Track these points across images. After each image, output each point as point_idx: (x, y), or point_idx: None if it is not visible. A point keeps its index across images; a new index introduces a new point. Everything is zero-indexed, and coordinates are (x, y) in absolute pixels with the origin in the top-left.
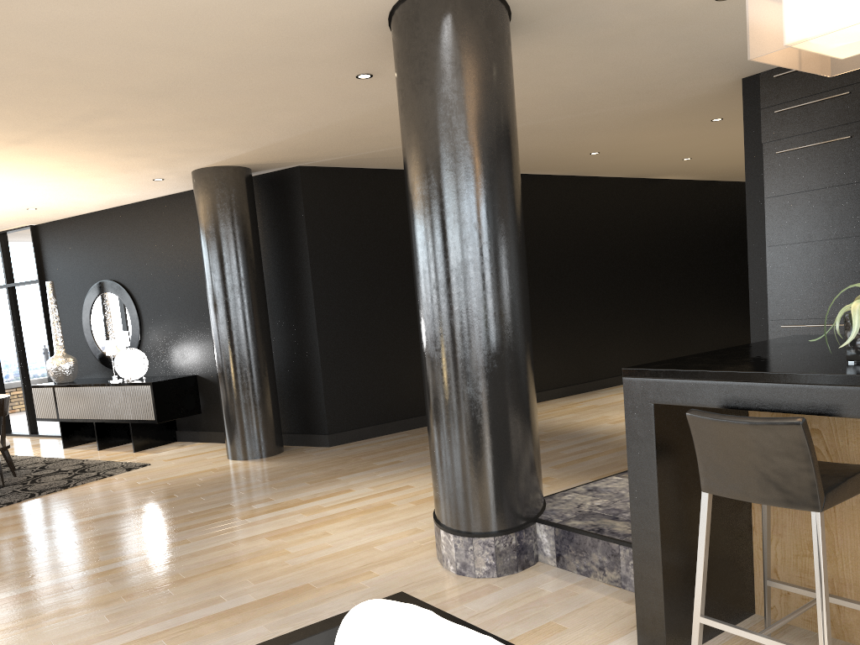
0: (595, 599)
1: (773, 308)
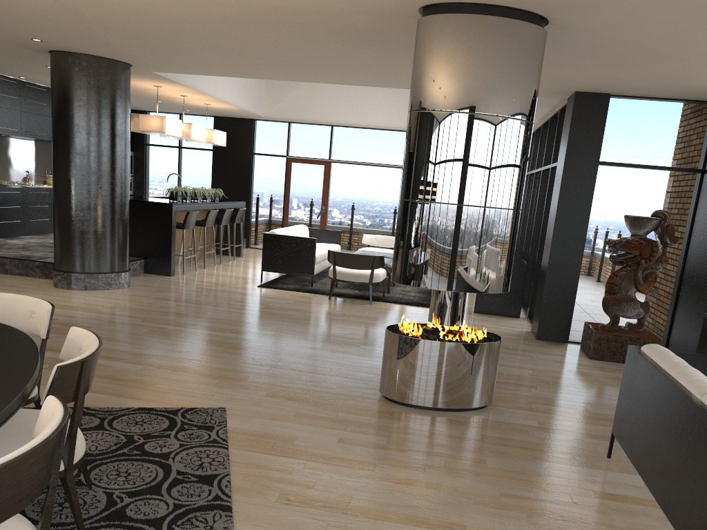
0: (139, 278)
1: None
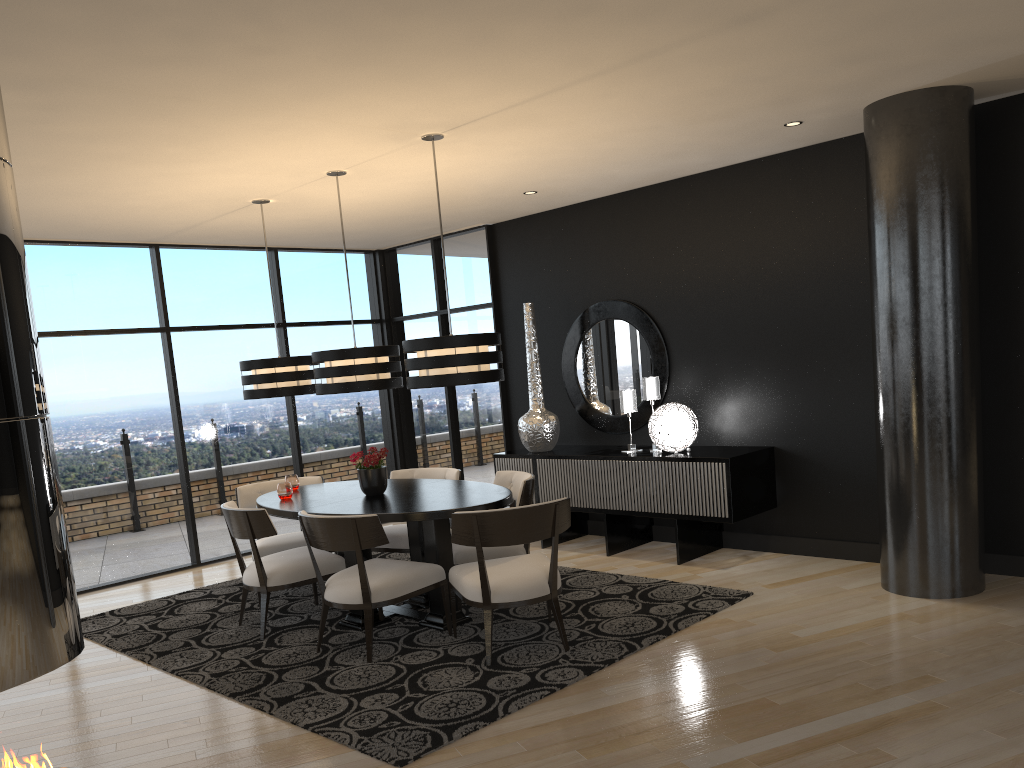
0: None
1: None
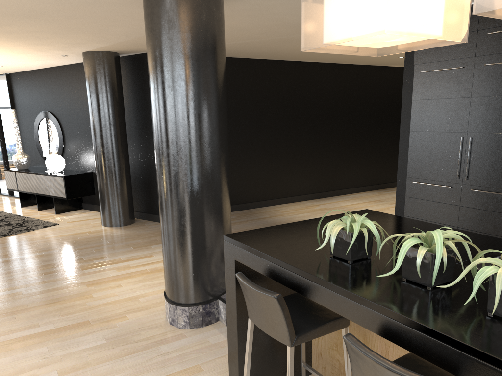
0: None
1: (410, 170)
